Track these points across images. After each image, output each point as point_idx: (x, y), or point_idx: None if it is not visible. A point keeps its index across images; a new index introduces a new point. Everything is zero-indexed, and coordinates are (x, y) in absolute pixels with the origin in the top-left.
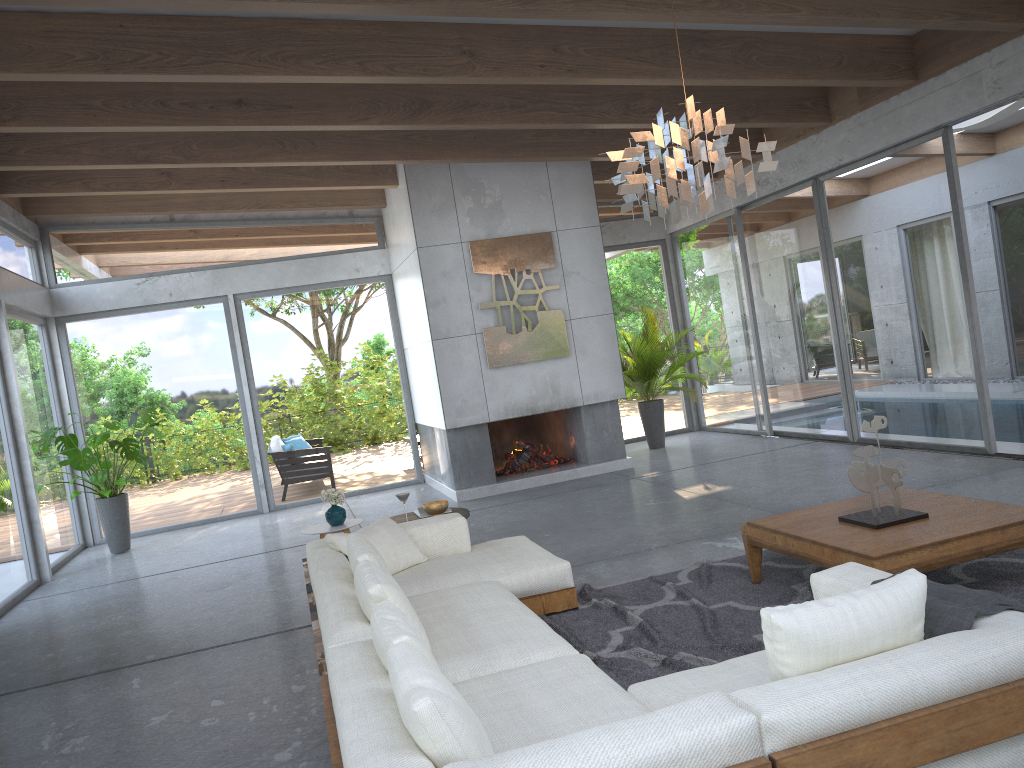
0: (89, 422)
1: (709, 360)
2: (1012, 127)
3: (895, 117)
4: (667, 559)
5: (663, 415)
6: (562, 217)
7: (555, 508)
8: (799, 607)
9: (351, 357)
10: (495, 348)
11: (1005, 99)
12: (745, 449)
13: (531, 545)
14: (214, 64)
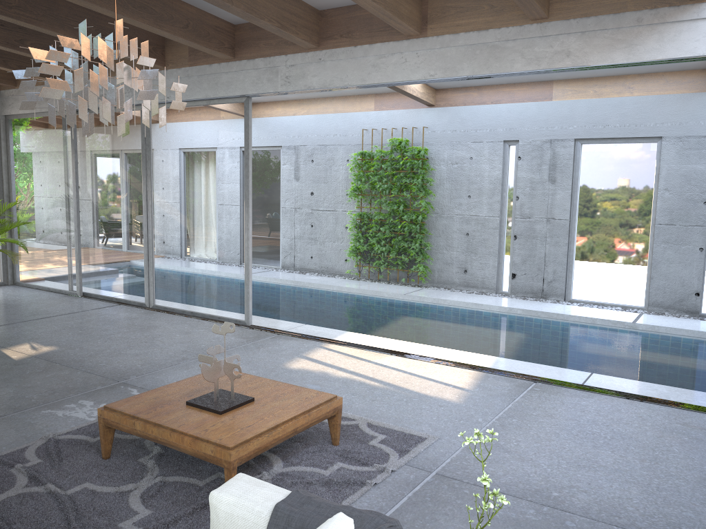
0: None
1: (31, 228)
2: (261, 103)
3: (215, 79)
4: (9, 433)
5: None
6: None
7: None
8: None
9: None
10: None
11: (291, 91)
12: (61, 308)
13: None
14: None
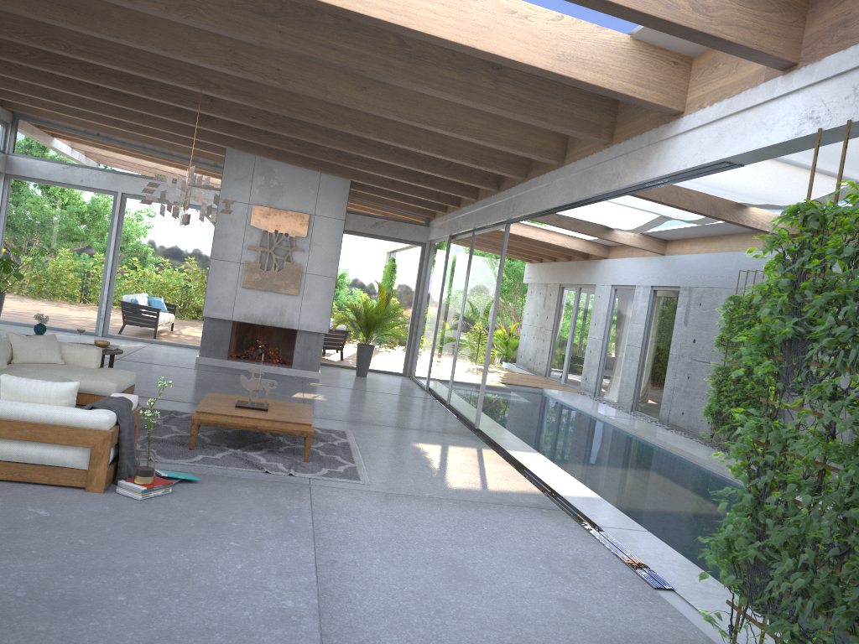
0: (6, 244)
1: (422, 331)
2: (675, 240)
3: (491, 208)
4: None
5: (370, 356)
6: (321, 207)
7: (226, 380)
8: (16, 377)
9: (187, 255)
10: (249, 276)
11: (515, 217)
12: (393, 390)
13: (122, 374)
14: (59, 66)
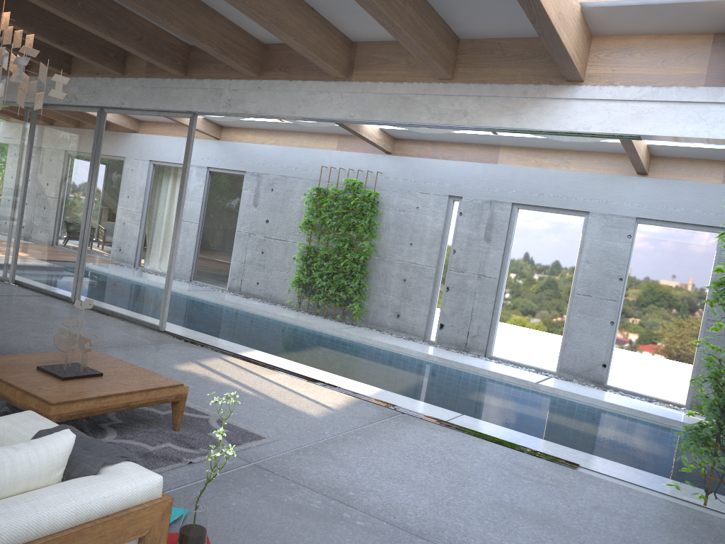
0: None
1: None
2: (233, 128)
3: (166, 92)
4: None
5: None
6: None
7: None
8: None
9: None
10: None
11: (231, 113)
12: None
13: None
14: None
